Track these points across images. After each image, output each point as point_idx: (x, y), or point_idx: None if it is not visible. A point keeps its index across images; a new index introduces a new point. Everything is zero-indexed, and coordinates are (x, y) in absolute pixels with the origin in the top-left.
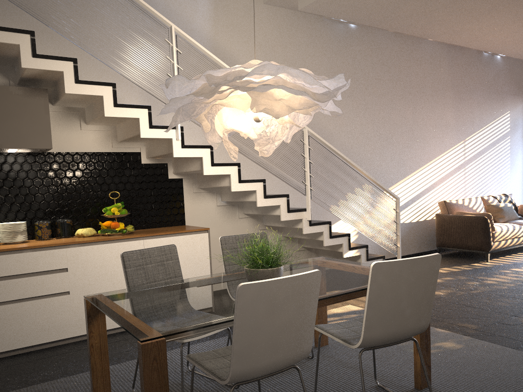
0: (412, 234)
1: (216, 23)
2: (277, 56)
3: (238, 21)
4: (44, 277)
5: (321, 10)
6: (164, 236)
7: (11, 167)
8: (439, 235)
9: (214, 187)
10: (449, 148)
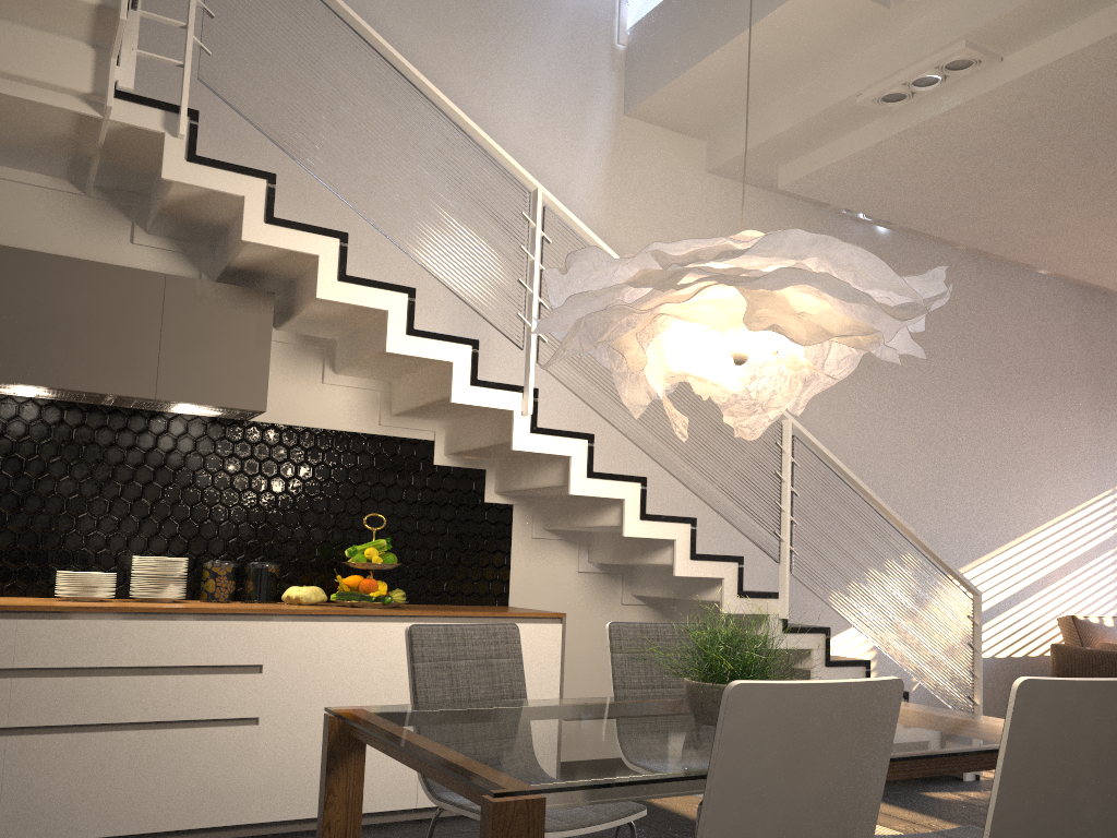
0: (996, 684)
1: (610, 200)
2: None
3: (654, 200)
4: (211, 679)
5: (825, 192)
6: (469, 620)
7: (175, 443)
8: None
9: (582, 526)
10: (1080, 501)
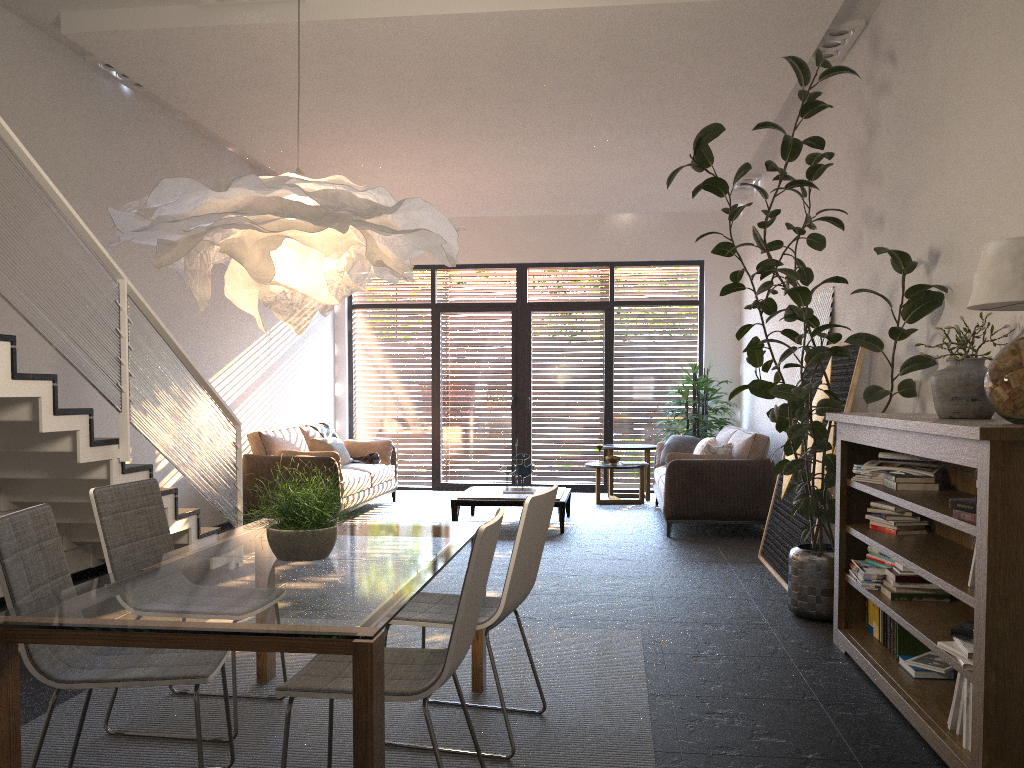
0: None
1: None
2: (2, 111)
3: None
4: None
5: (105, 50)
6: None
7: None
8: (253, 492)
9: None
10: (252, 341)
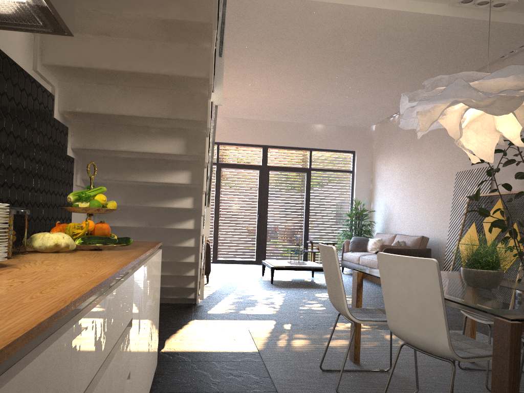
0: None
1: None
2: None
3: None
4: (124, 345)
5: None
6: (151, 252)
7: None
8: None
9: (141, 181)
10: None
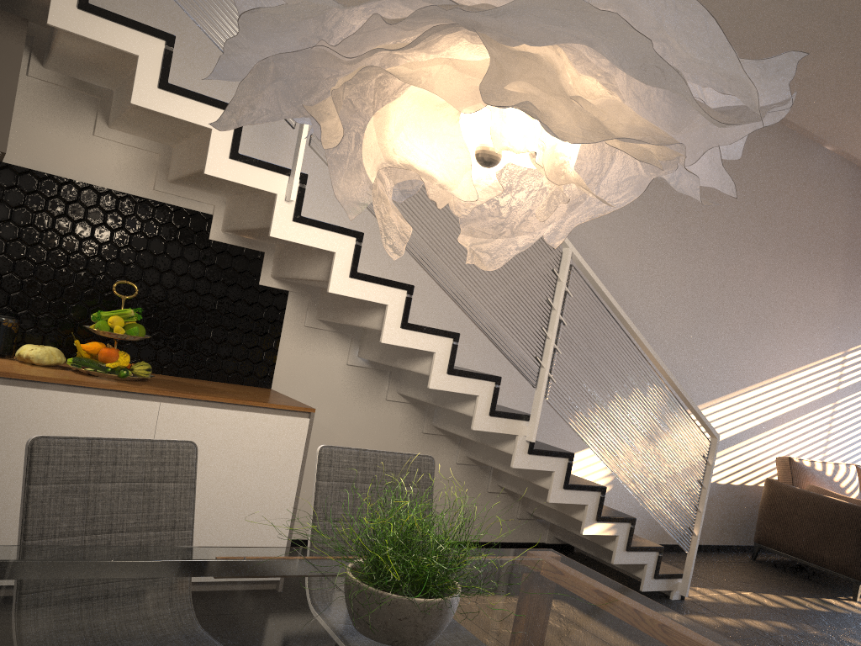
0: (713, 506)
1: None
2: None
3: None
4: None
5: None
6: (210, 405)
7: None
8: (765, 522)
9: (349, 324)
10: (815, 358)
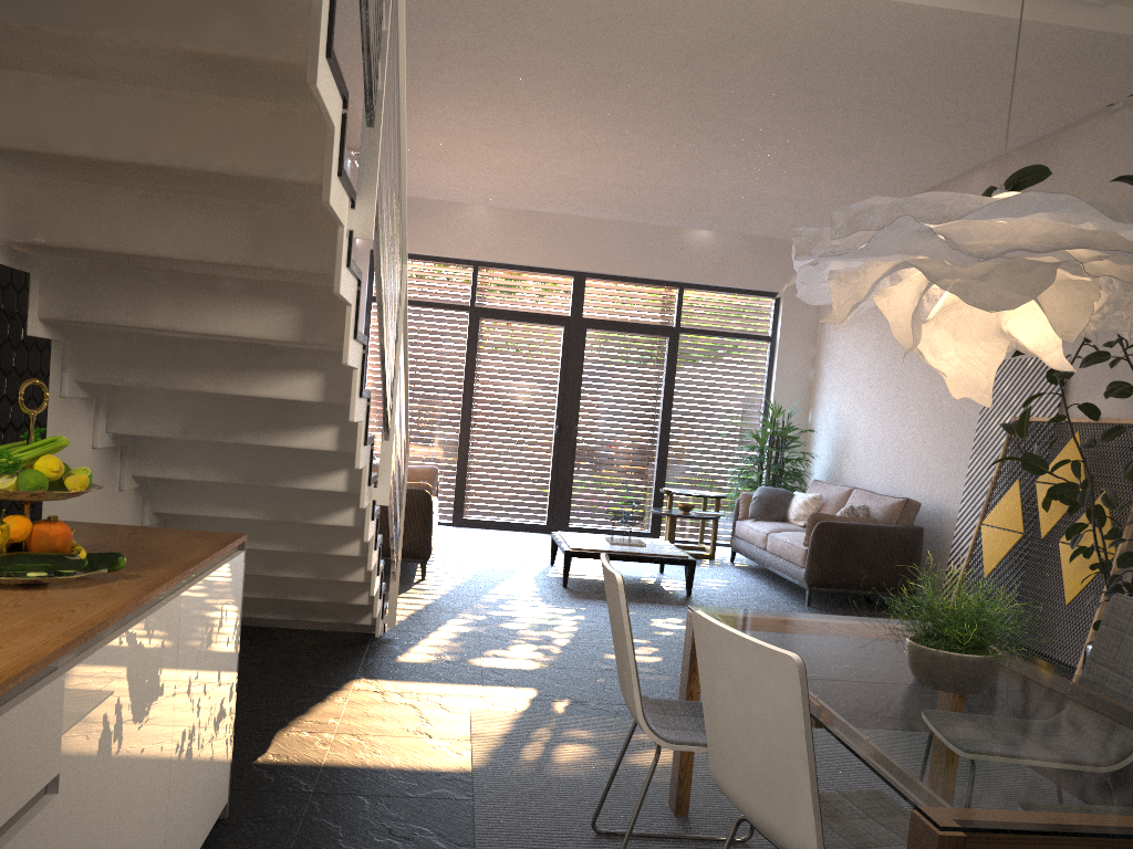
0: None
1: None
2: None
3: None
4: None
5: None
6: (196, 573)
7: None
8: None
9: (212, 392)
10: None
